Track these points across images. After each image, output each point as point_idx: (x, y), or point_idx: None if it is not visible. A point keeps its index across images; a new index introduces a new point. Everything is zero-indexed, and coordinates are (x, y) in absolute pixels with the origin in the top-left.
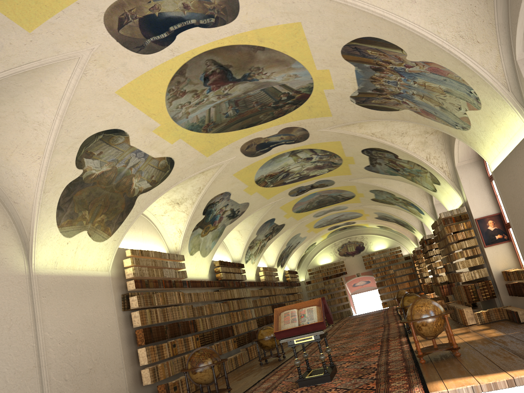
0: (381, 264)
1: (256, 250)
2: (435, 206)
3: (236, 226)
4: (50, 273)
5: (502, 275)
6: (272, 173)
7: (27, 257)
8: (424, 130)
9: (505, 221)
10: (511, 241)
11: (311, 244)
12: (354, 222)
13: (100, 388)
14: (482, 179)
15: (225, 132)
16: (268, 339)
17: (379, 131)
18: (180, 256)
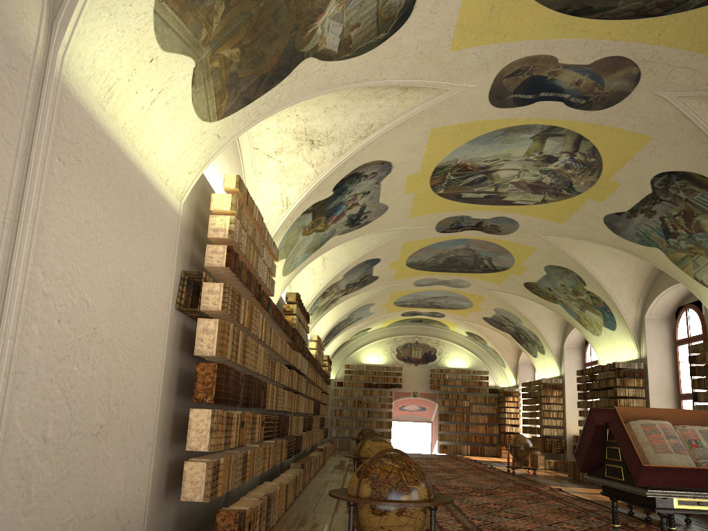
0: (455, 389)
1: (324, 303)
2: (645, 322)
3: (340, 244)
4: (90, 109)
5: None
6: (469, 165)
7: (49, 18)
8: None
9: None
10: None
11: (365, 328)
12: (443, 315)
13: (105, 485)
14: None
15: None
16: None
17: None
18: (276, 249)
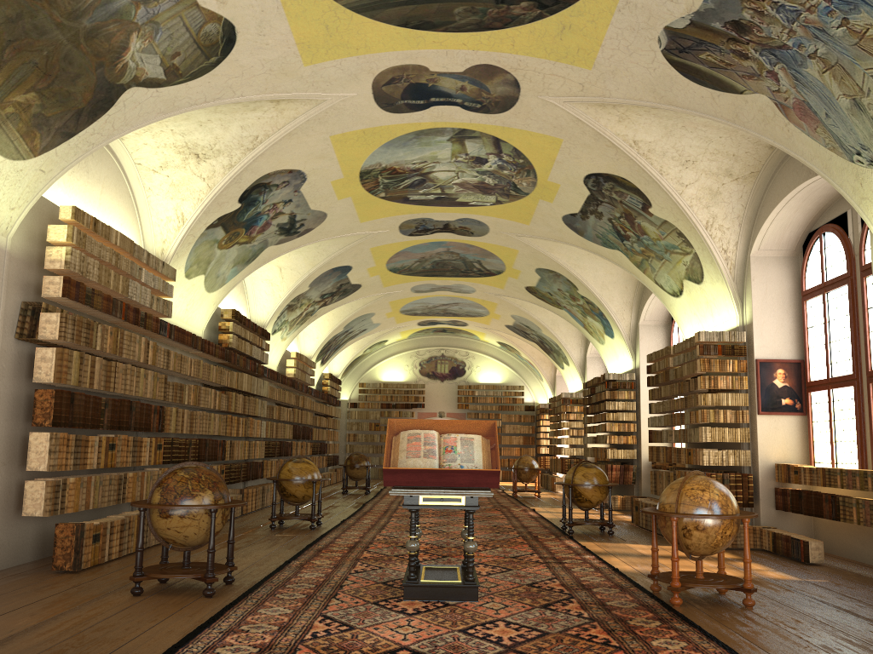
0: (486, 407)
1: (296, 317)
2: (639, 329)
3: (284, 254)
4: None
5: (773, 470)
6: (398, 168)
7: None
8: (728, 169)
9: (807, 378)
10: (805, 415)
11: (379, 340)
12: (466, 323)
13: None
14: (789, 293)
15: (369, 17)
16: (300, 483)
17: (649, 141)
18: (169, 269)
